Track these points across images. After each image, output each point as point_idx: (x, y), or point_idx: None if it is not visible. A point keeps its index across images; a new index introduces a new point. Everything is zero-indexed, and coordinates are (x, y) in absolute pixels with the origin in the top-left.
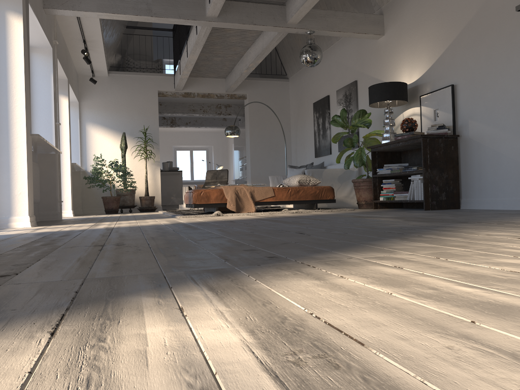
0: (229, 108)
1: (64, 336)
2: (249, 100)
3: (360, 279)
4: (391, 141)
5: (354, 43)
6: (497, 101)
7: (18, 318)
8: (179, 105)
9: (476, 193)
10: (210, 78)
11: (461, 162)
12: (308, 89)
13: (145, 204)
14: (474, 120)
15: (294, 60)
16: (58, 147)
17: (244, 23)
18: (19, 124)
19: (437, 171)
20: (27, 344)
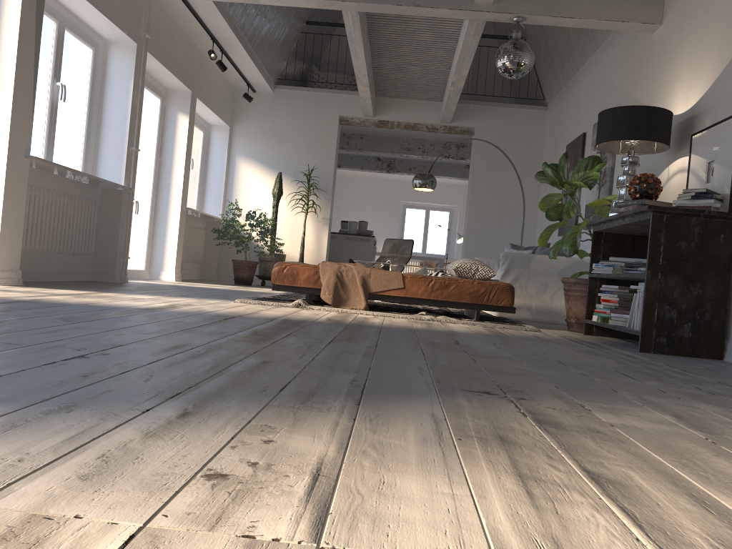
0: (462, 150)
1: None
2: (476, 137)
3: None
4: (613, 216)
5: (624, 43)
6: None
7: None
8: (388, 141)
9: None
10: (420, 101)
11: None
12: (565, 122)
13: None
14: None
15: (553, 75)
16: (130, 182)
17: (400, 3)
18: (0, 139)
19: (678, 280)
20: None
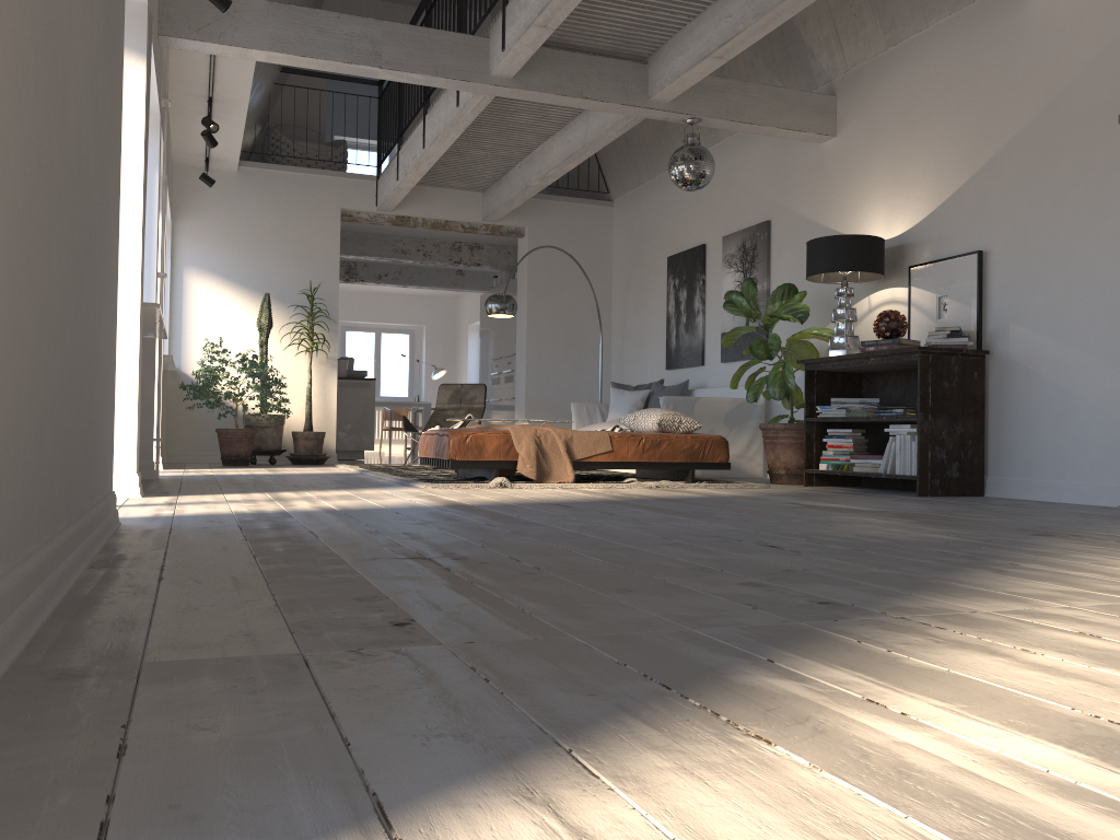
0: (478, 253)
1: (787, 742)
2: (530, 241)
3: (1065, 656)
4: (853, 355)
5: (767, 145)
6: (1071, 293)
7: (638, 710)
8: (374, 240)
9: (1019, 468)
10: (453, 190)
11: (990, 404)
12: (657, 226)
13: (306, 449)
14: (1021, 325)
15: (630, 164)
16: None
17: (565, 93)
18: (127, 282)
19: (945, 420)
20: (758, 753)
